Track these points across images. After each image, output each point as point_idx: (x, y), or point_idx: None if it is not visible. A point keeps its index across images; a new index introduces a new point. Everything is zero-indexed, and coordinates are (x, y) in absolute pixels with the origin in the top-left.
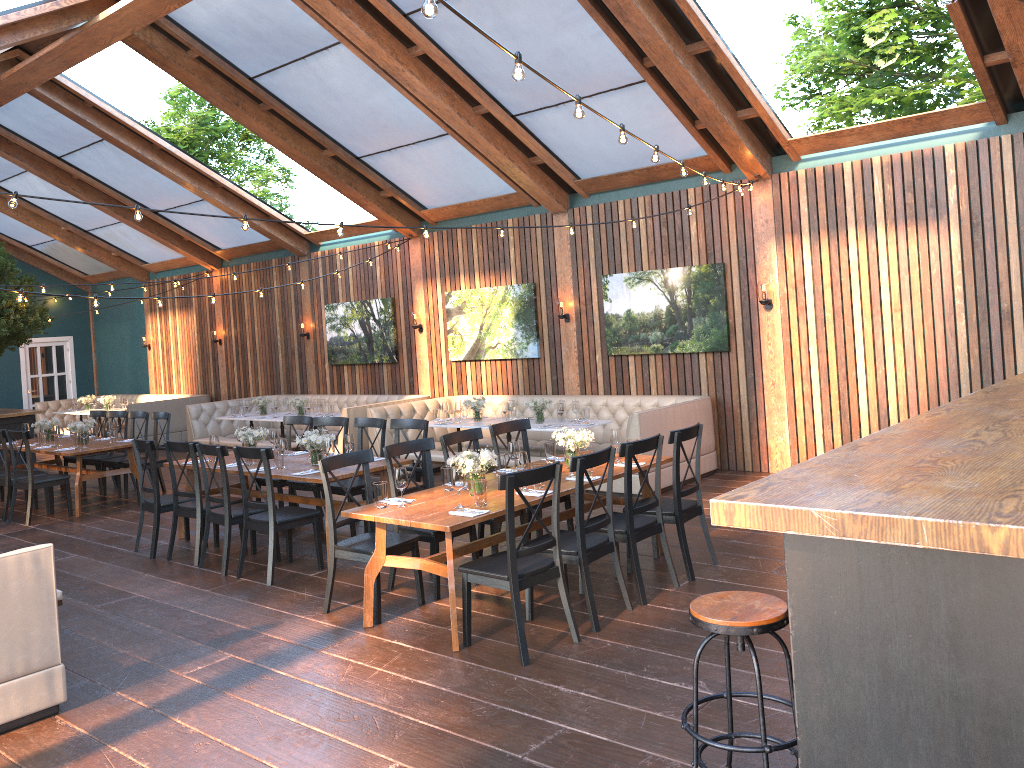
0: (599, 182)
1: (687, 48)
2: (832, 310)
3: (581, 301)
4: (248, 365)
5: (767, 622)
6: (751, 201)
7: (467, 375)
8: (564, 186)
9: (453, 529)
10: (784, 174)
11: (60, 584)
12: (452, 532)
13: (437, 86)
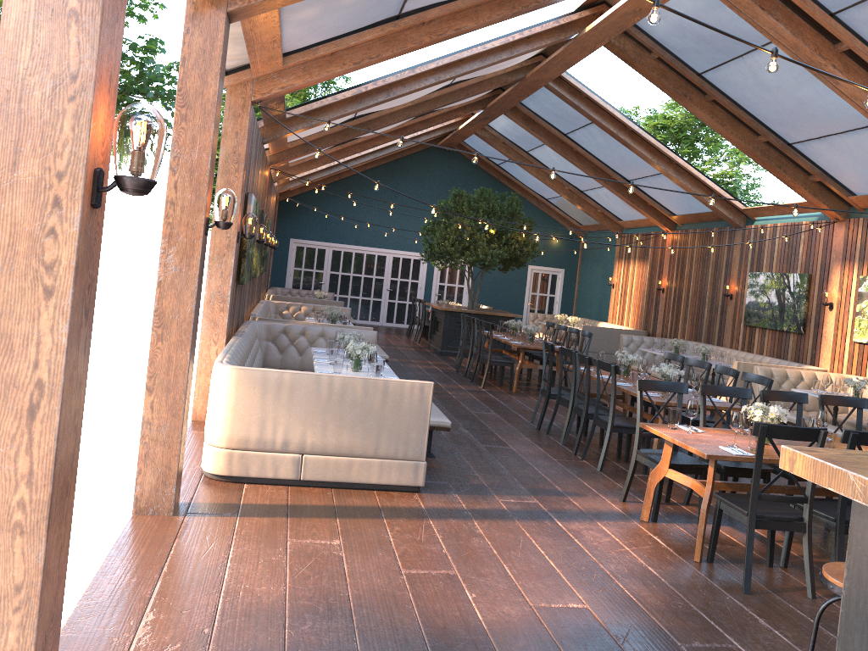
0: None
1: None
2: None
3: None
4: (680, 313)
5: None
6: None
7: (867, 358)
8: None
9: (710, 458)
10: None
11: (473, 426)
12: (743, 472)
13: (861, 79)
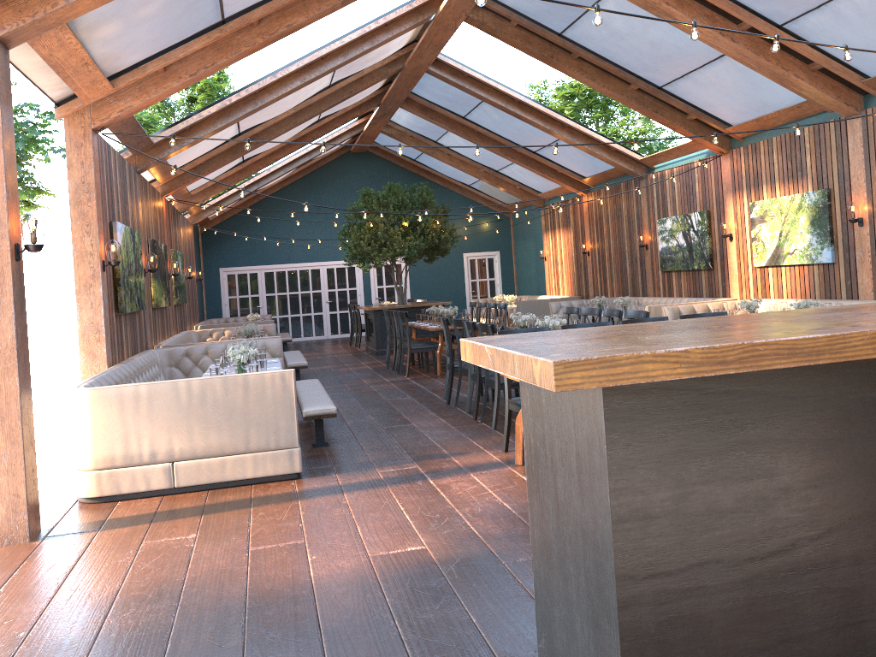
0: None
1: None
2: None
3: (874, 204)
4: (606, 272)
5: None
6: None
7: (769, 280)
8: (855, 88)
9: None
10: None
11: (381, 412)
12: None
13: (696, 11)
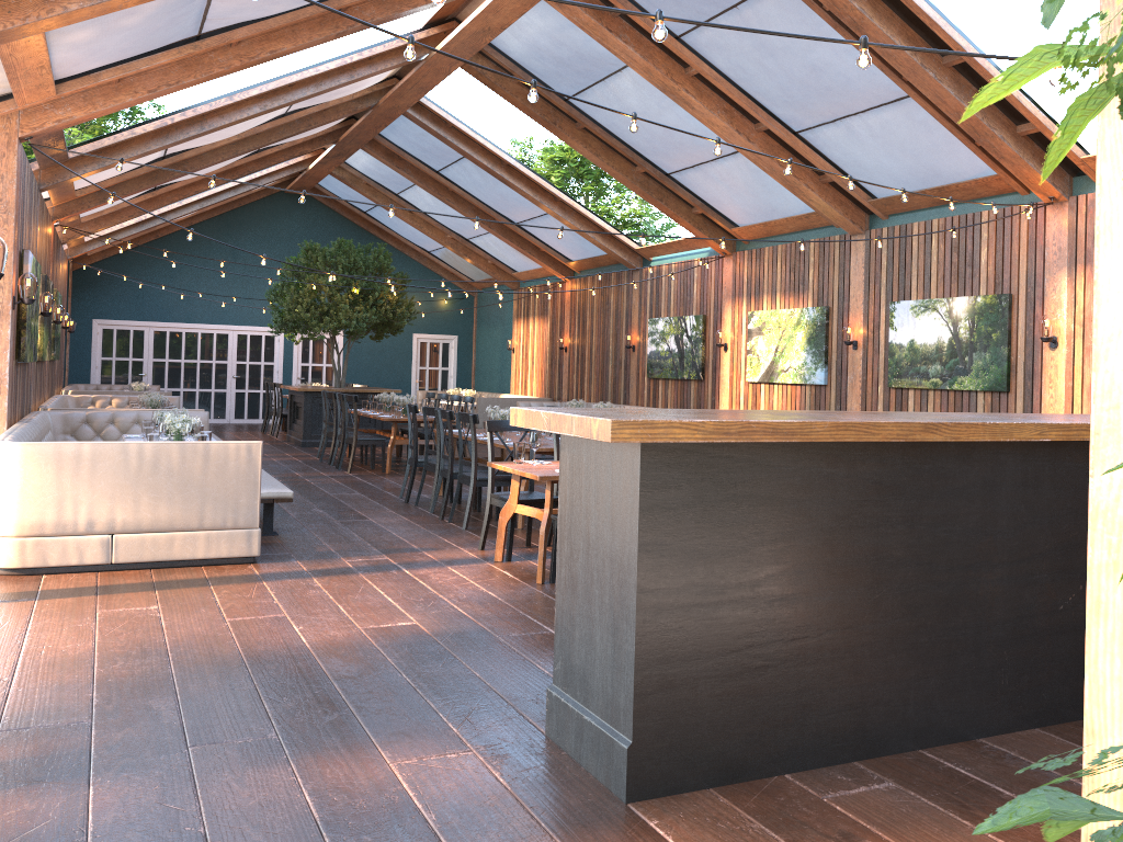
0: (893, 202)
1: (942, 60)
2: None
3: (869, 328)
4: (585, 373)
5: None
6: (1045, 226)
7: (761, 398)
8: (862, 206)
9: (542, 479)
10: (1082, 197)
11: (330, 506)
12: None
13: (715, 104)
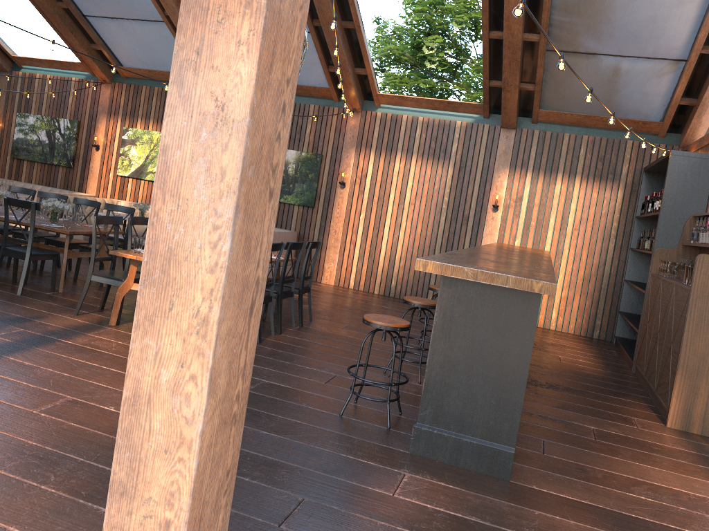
0: None
1: (342, 23)
2: (378, 196)
3: None
4: None
5: (403, 326)
6: (347, 122)
7: (128, 187)
8: None
9: None
10: (369, 112)
11: None
12: None
13: None
